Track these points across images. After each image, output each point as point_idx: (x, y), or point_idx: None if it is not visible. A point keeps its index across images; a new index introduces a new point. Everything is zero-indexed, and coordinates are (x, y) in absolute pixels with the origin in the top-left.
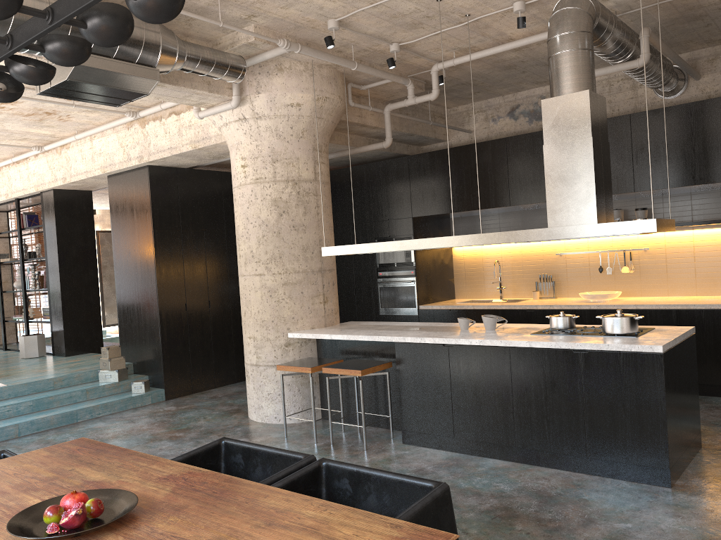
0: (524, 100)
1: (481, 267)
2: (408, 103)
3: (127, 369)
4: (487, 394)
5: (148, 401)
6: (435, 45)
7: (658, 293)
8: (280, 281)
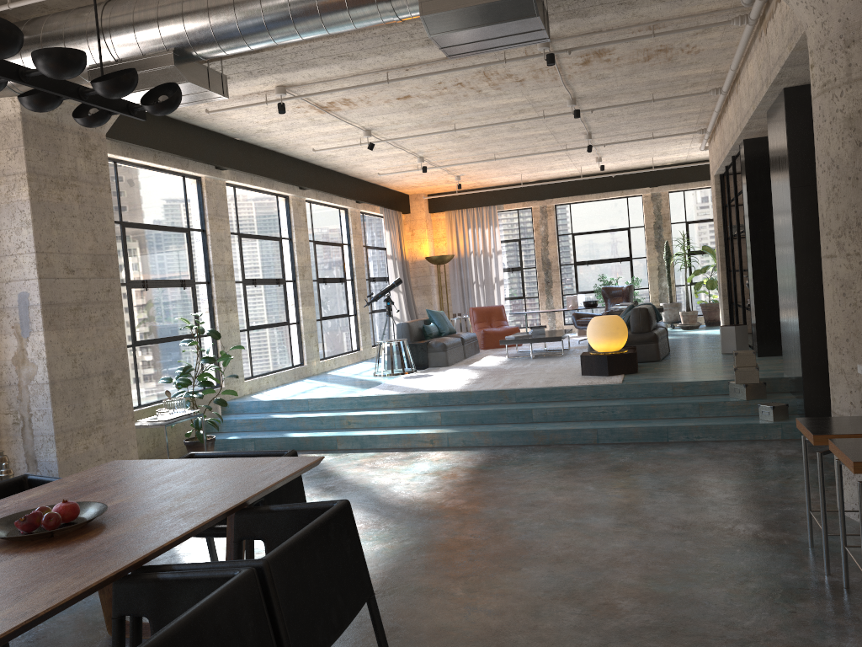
0: None
1: None
2: None
3: (763, 385)
4: None
5: (776, 434)
6: None
7: None
8: (858, 268)
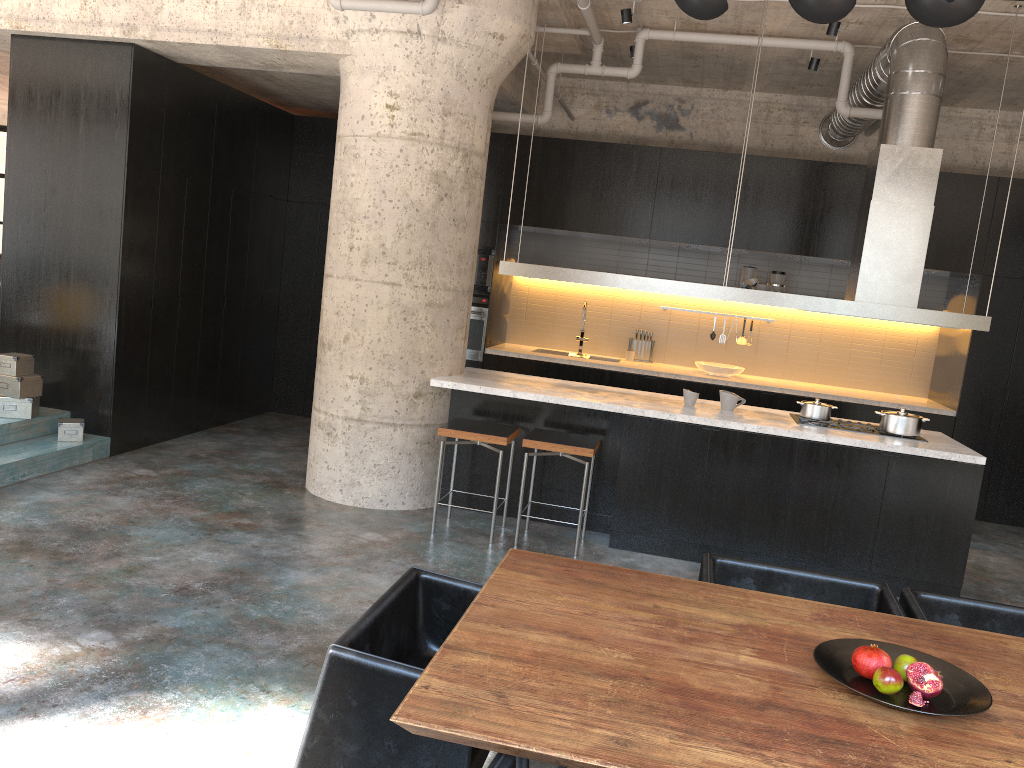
0: (656, 97)
1: (553, 306)
2: (591, 70)
3: (39, 398)
4: (755, 492)
5: (89, 456)
6: (672, 7)
7: (772, 374)
8: (423, 299)
